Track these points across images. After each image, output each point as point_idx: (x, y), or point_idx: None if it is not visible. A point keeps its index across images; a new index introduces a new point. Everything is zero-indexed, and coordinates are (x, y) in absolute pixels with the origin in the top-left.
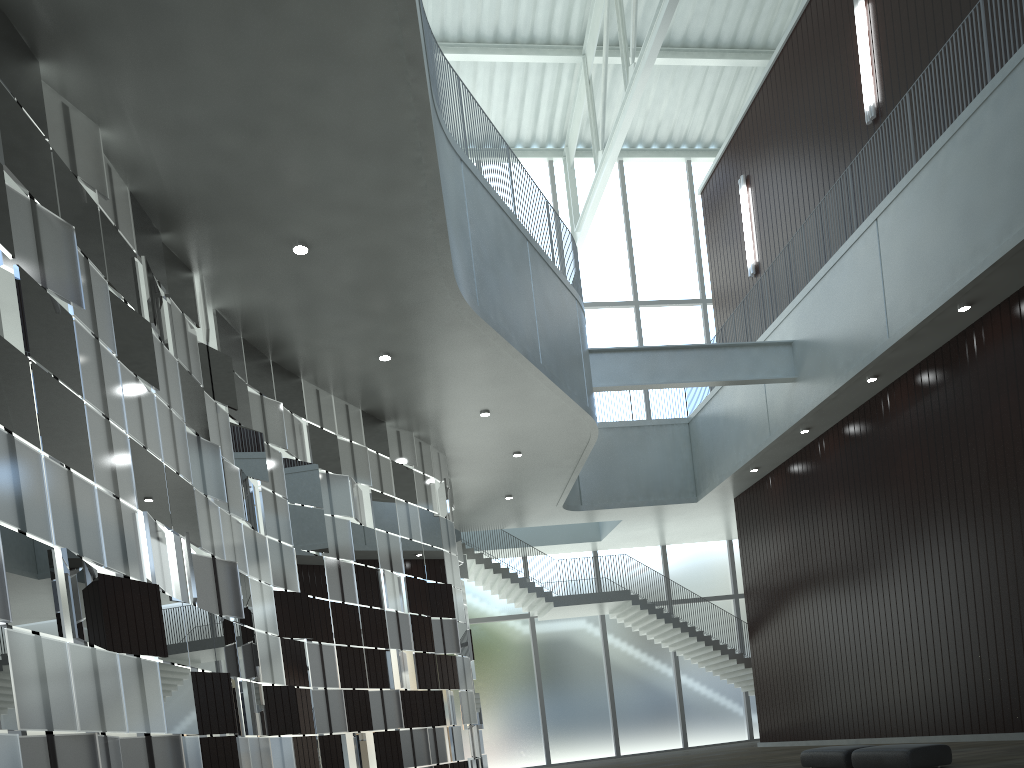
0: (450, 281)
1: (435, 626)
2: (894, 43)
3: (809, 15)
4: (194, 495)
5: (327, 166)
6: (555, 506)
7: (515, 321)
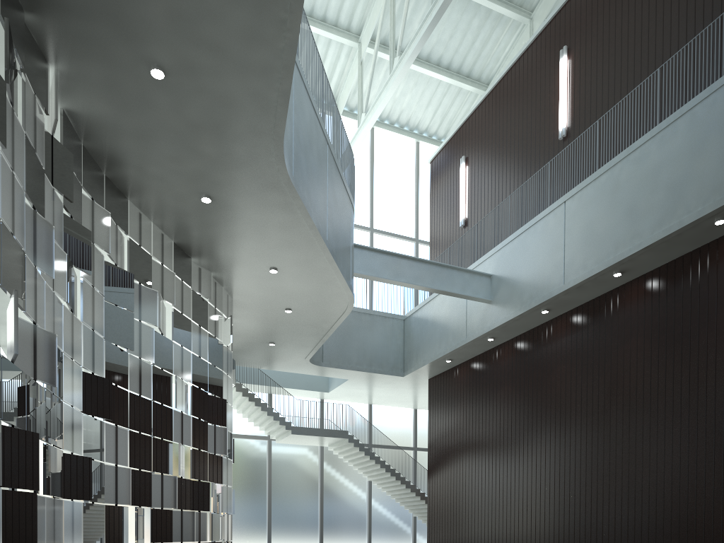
0: (279, 146)
1: (209, 430)
2: (584, 89)
3: (526, 58)
4: (25, 261)
5: None
6: (304, 358)
7: (314, 200)
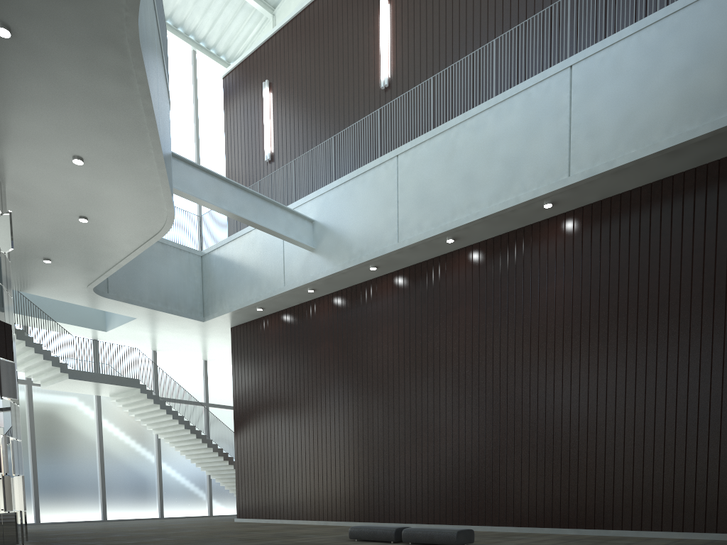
0: None
1: None
2: (407, 42)
3: None
4: None
5: None
6: (87, 286)
7: (152, 78)
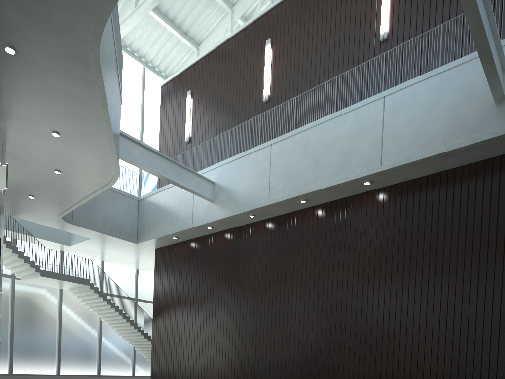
0: (99, 27)
1: None
2: (282, 73)
3: (240, 36)
4: None
5: None
6: (58, 215)
7: (108, 86)
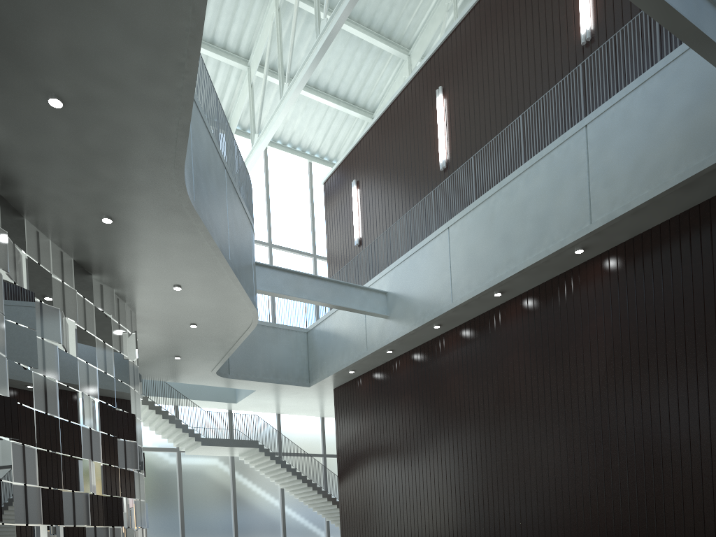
0: (180, 173)
1: (119, 445)
2: (460, 127)
3: (406, 93)
4: None
5: (101, 38)
6: (211, 371)
7: (216, 223)
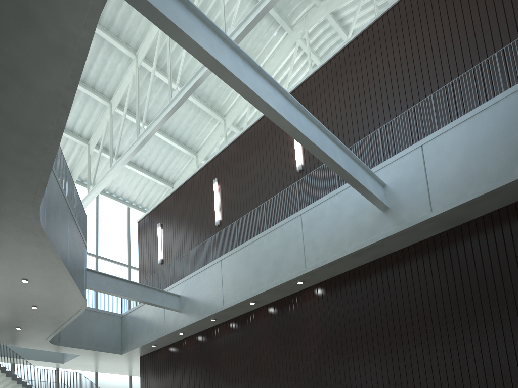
0: (36, 209)
1: None
2: (228, 202)
3: (195, 178)
4: None
5: None
6: (45, 339)
7: (60, 242)
